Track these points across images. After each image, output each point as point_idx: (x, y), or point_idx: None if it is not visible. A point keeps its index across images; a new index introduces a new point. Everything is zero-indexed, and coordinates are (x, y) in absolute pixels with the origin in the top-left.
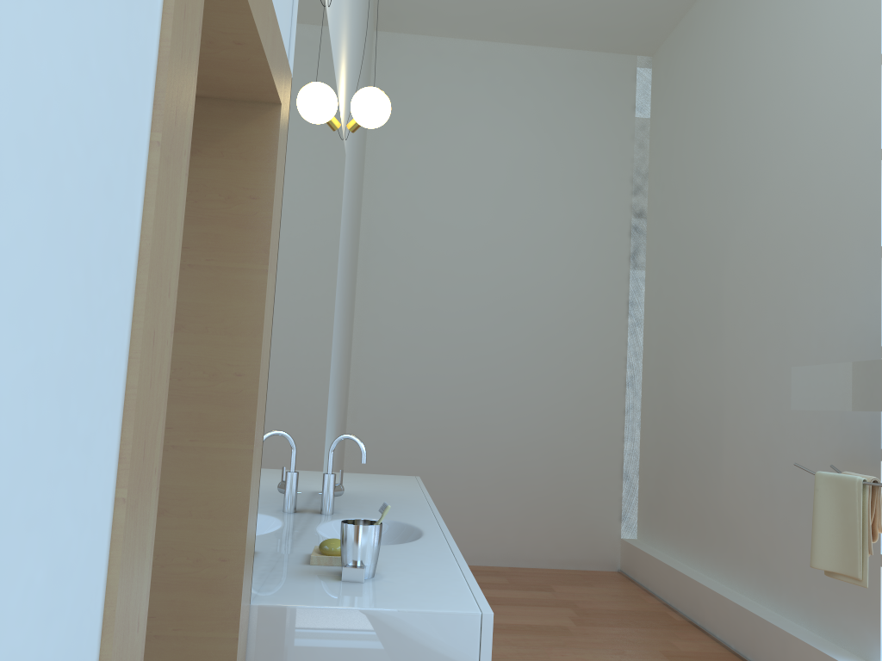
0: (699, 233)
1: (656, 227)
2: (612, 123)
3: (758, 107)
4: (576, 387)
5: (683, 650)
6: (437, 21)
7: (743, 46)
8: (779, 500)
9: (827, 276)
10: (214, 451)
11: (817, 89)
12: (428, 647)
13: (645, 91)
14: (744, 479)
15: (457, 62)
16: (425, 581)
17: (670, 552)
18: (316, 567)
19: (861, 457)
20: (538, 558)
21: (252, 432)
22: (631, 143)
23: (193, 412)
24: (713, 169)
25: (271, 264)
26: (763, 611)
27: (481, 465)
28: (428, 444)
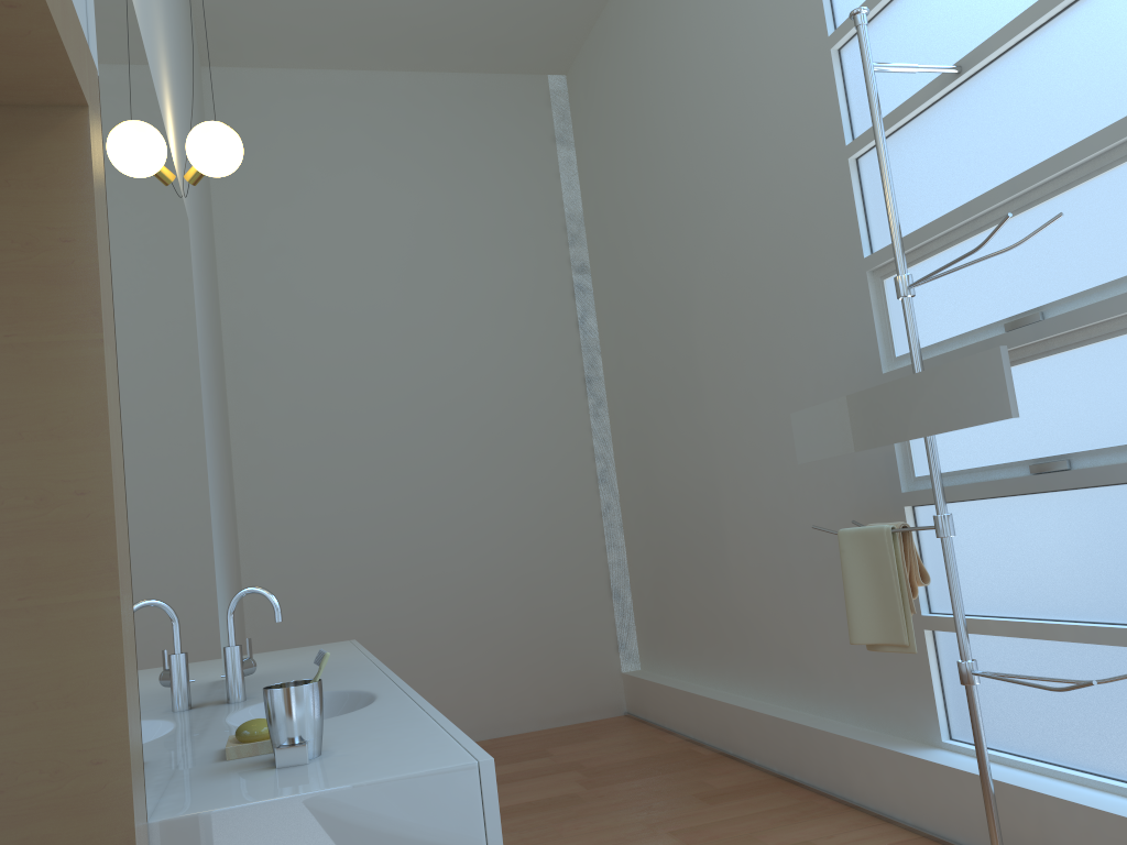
0: (656, 280)
1: (604, 282)
2: (531, 160)
3: (701, 117)
4: (538, 494)
5: (720, 787)
6: (286, 47)
7: (672, 47)
8: (800, 580)
9: (810, 304)
10: (60, 608)
11: (765, 88)
12: (414, 824)
13: (564, 118)
14: (756, 565)
15: (322, 99)
16: (394, 744)
17: (684, 675)
18: (236, 761)
19: (882, 507)
20: (525, 719)
21: (115, 571)
22: (558, 182)
23: (17, 558)
24: (660, 200)
25: (107, 333)
26: (803, 717)
27: (433, 615)
28: (359, 601)
